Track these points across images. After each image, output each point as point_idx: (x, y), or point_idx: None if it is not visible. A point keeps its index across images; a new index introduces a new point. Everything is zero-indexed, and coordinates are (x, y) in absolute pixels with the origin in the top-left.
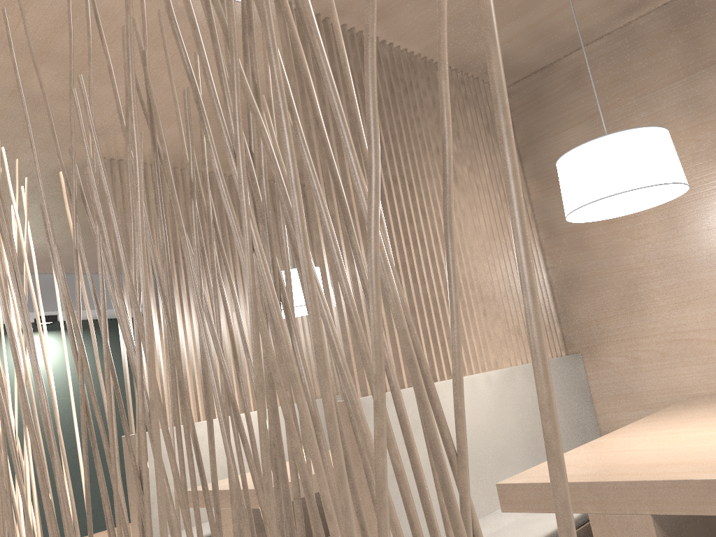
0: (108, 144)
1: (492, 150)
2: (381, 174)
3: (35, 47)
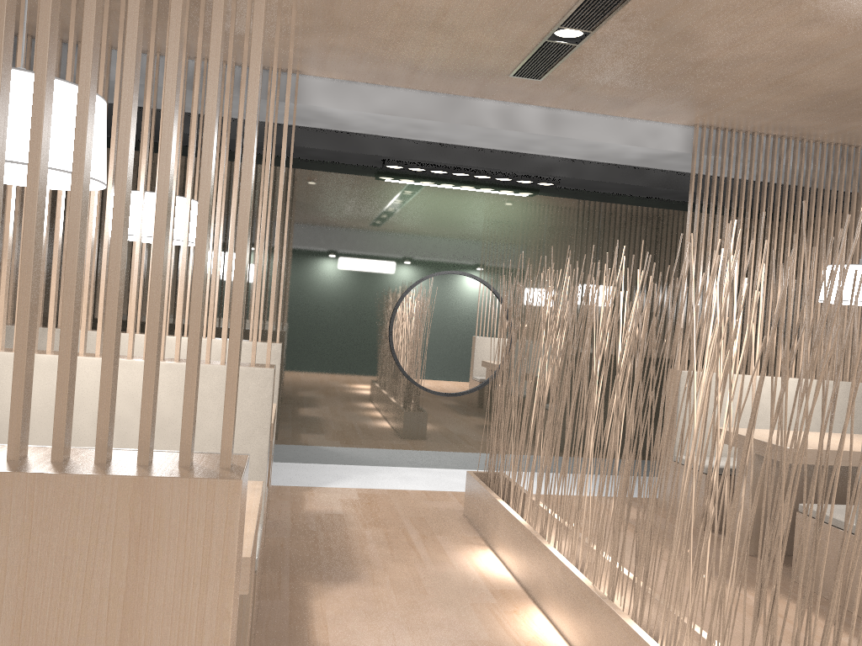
0: None
1: None
2: None
3: None
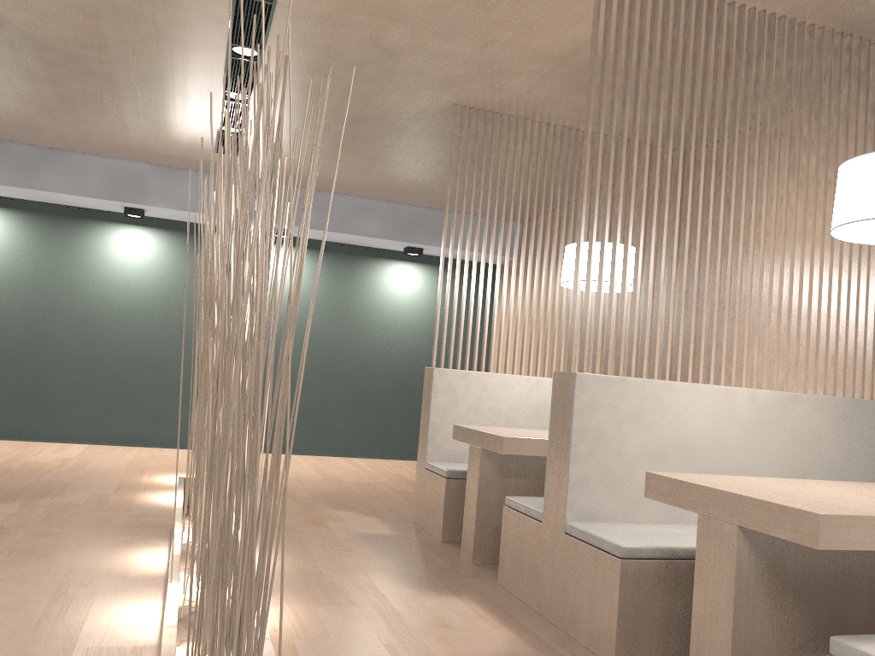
0: (458, 92)
1: (871, 138)
2: (680, 157)
3: (386, 9)
